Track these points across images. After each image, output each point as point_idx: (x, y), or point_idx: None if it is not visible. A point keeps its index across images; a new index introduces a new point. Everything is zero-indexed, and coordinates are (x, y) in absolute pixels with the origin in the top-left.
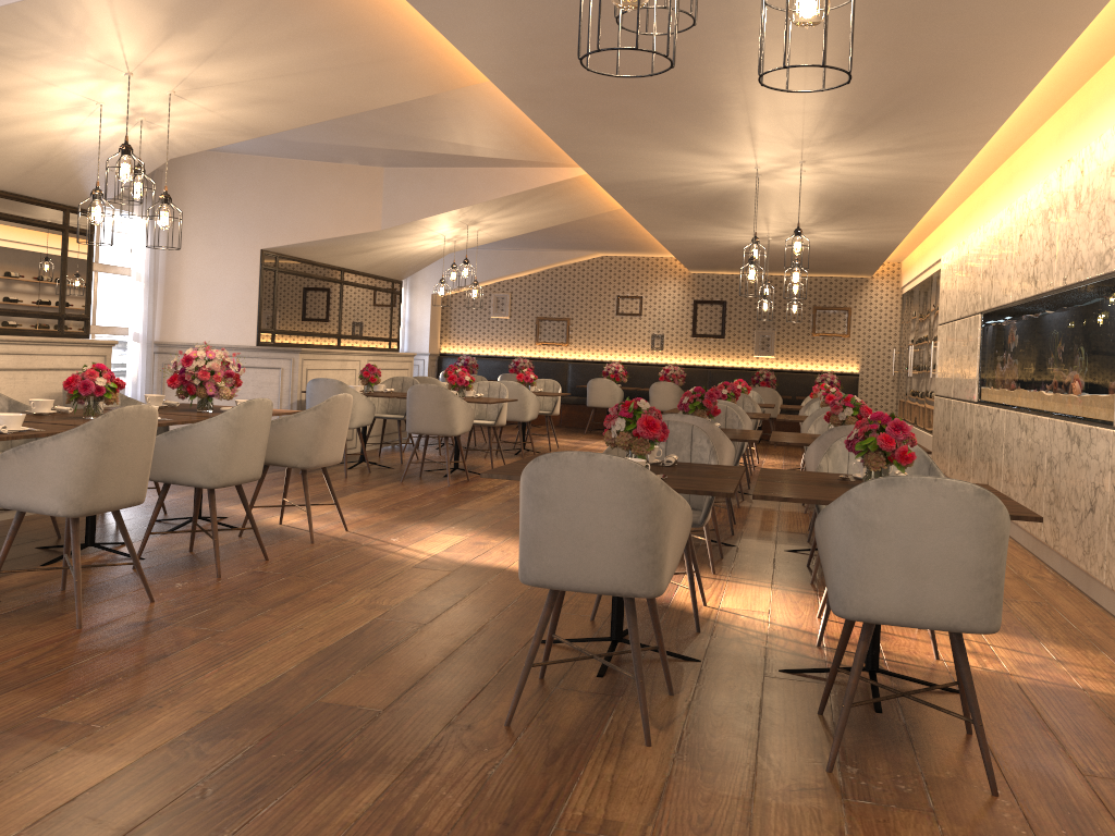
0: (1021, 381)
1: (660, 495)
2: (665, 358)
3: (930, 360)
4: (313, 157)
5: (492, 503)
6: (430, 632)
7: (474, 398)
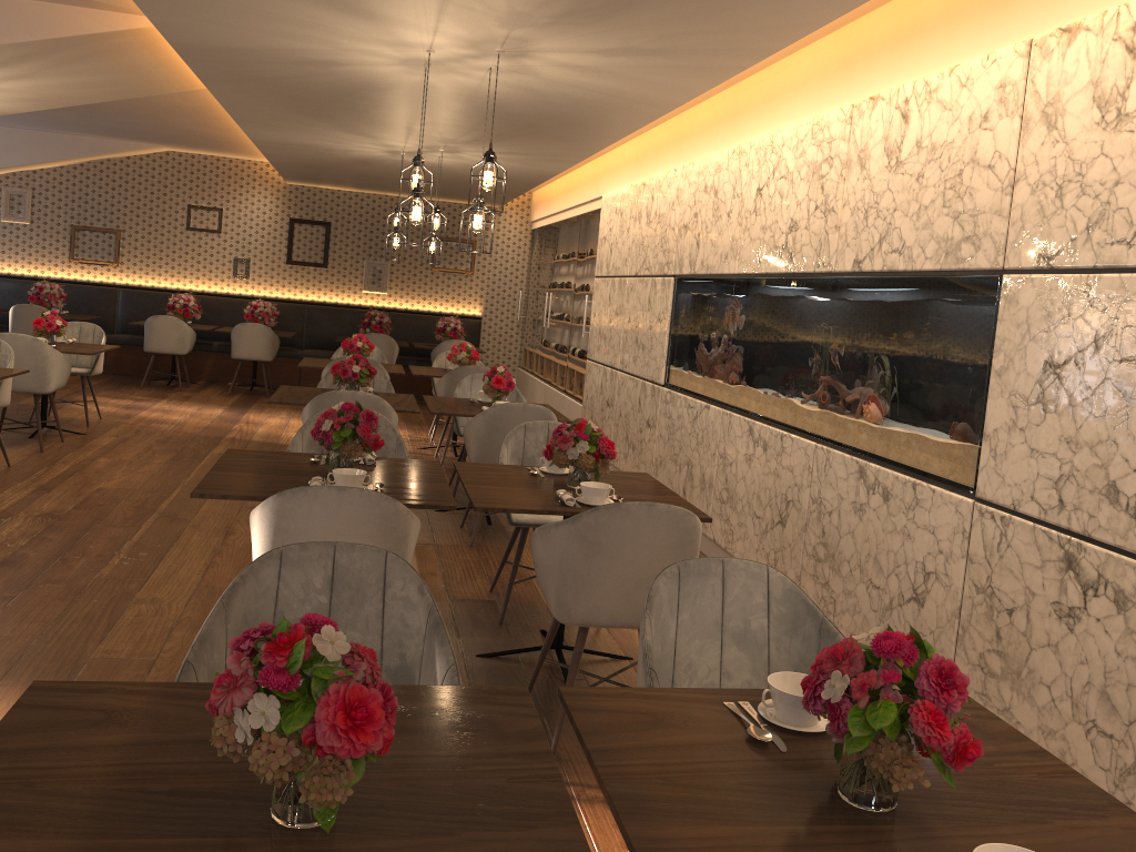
0: (754, 379)
1: None
2: (252, 289)
3: (578, 315)
4: None
5: None
6: None
7: None
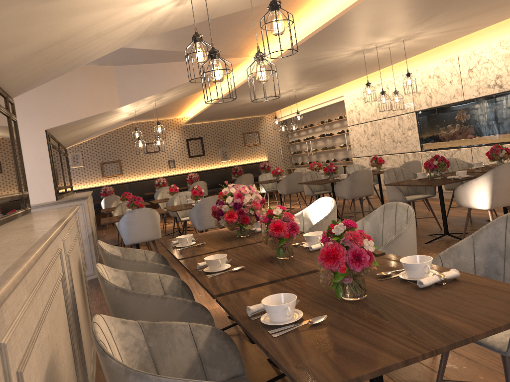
0: (488, 132)
1: None
2: (177, 171)
3: (335, 144)
4: None
5: None
6: None
7: None
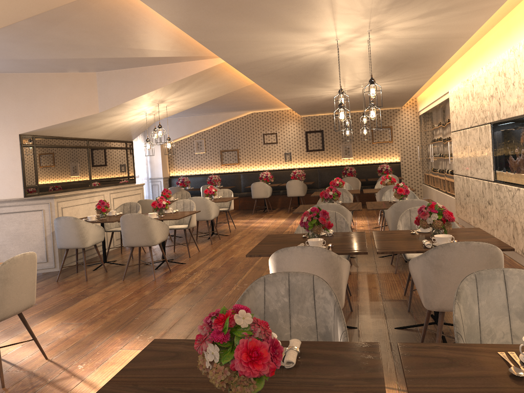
0: None
1: None
2: (293, 165)
3: (446, 153)
4: (45, 70)
5: (179, 296)
6: None
7: (170, 215)
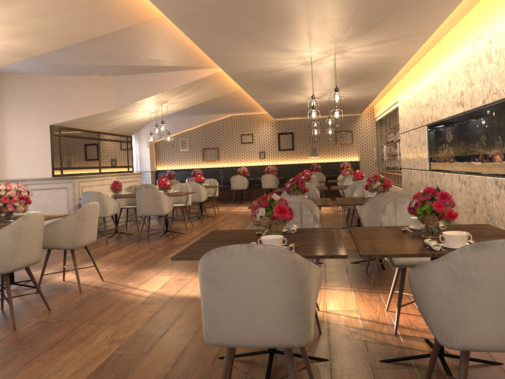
0: (458, 158)
1: (304, 270)
2: (267, 162)
3: (396, 151)
4: (73, 73)
5: None
6: (149, 360)
7: (173, 193)
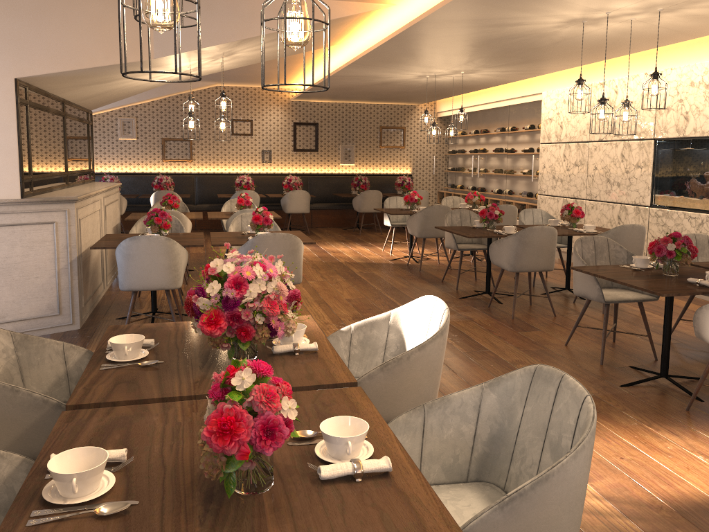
0: None
1: None
2: (273, 169)
3: (515, 168)
4: None
5: None
6: None
7: None
